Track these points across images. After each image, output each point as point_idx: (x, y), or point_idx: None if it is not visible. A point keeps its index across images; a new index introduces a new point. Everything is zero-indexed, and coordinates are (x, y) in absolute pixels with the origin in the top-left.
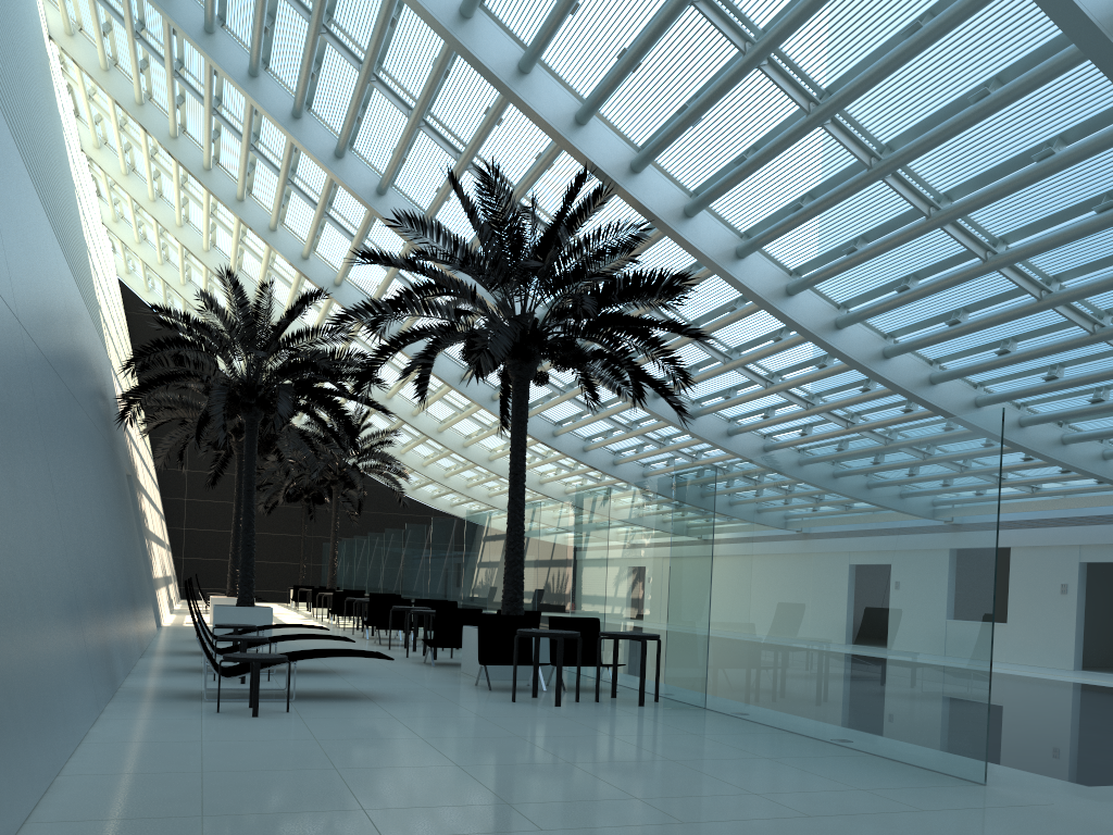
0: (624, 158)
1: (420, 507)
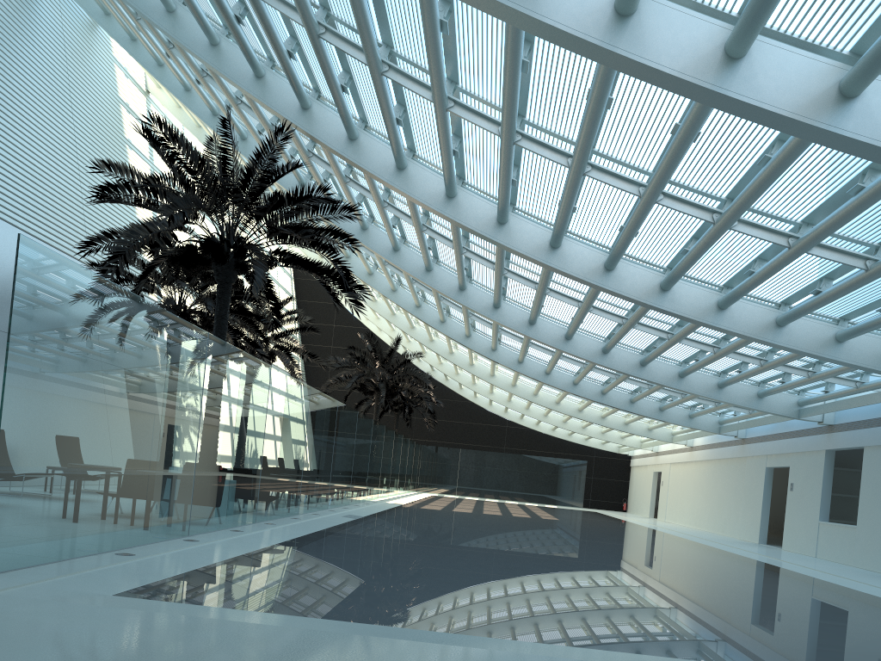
0: (295, 99)
1: (496, 418)
